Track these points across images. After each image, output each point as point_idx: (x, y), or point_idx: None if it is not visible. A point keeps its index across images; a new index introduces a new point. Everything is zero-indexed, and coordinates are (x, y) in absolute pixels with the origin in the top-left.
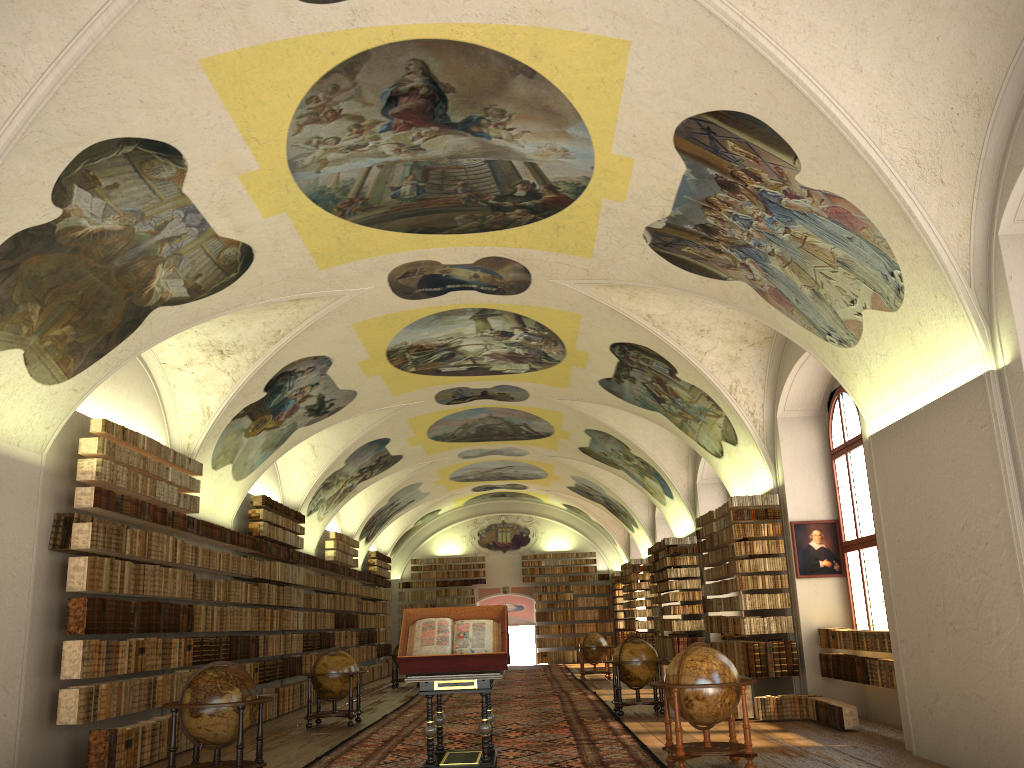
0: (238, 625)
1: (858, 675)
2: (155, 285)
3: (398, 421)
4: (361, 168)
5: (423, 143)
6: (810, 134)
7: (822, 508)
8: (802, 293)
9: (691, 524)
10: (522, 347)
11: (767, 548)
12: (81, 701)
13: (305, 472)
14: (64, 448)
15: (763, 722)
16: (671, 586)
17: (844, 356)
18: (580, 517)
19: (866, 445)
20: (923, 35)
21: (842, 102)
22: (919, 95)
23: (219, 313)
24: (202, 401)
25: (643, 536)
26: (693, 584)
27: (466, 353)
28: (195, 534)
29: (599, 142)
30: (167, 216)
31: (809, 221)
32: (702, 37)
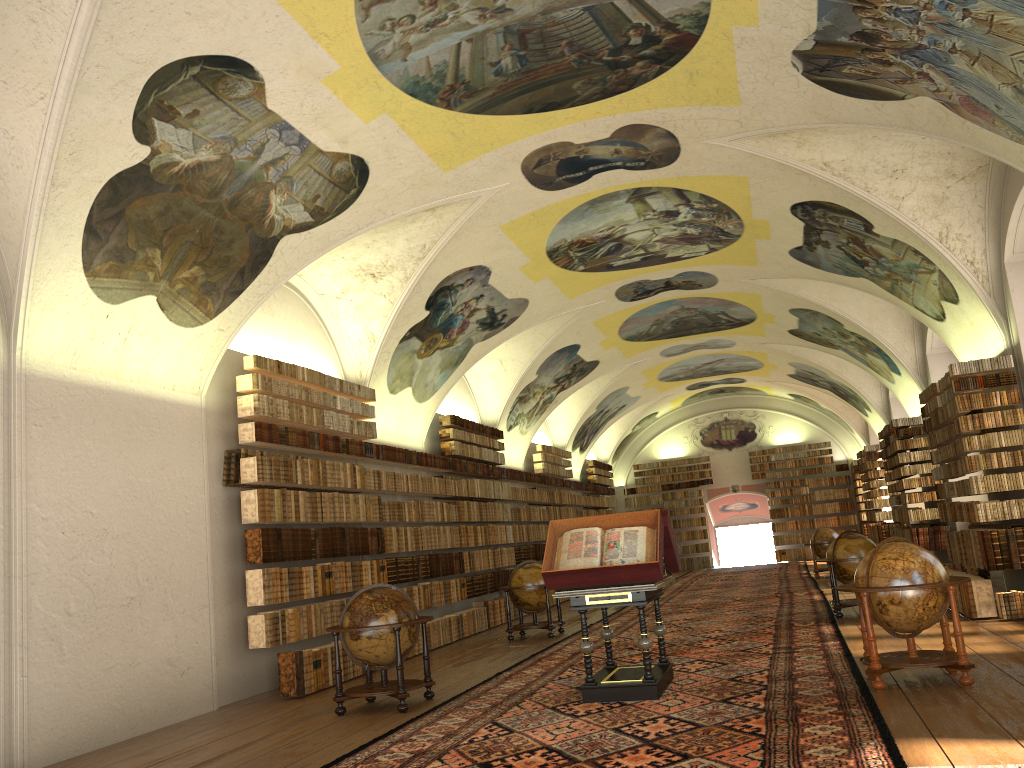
0: (436, 543)
1: None
2: (274, 213)
3: (583, 325)
4: (449, 47)
5: (507, 2)
6: None
7: None
8: (1002, 95)
9: None
10: (693, 226)
11: (1001, 420)
12: (267, 626)
13: (497, 388)
14: (226, 388)
15: (1008, 621)
16: (904, 472)
17: None
18: (810, 406)
19: None
20: None
21: None
22: None
23: (352, 234)
24: (365, 327)
25: (878, 420)
26: (930, 468)
27: (634, 242)
28: (376, 459)
29: None
30: (261, 138)
31: None
32: None
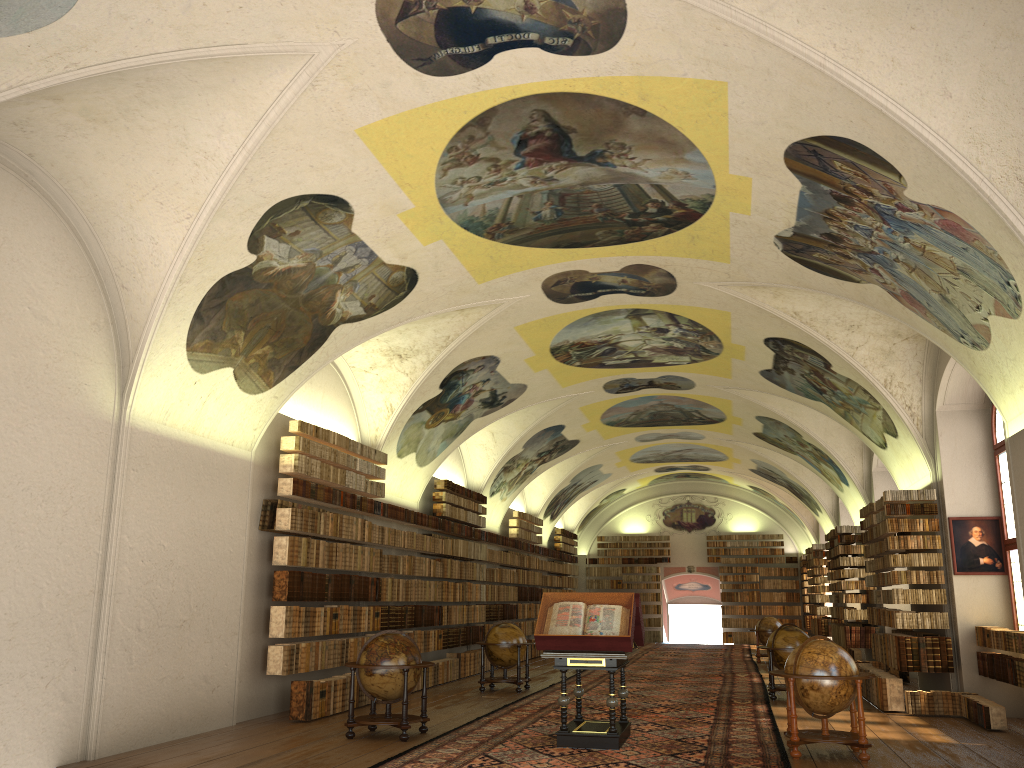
0: (422, 596)
1: (1009, 676)
2: (336, 307)
3: (570, 409)
4: (503, 199)
5: (555, 175)
6: (909, 155)
7: (984, 504)
8: (931, 297)
9: None
10: (679, 341)
11: (922, 543)
12: (285, 656)
13: (486, 457)
14: (270, 445)
15: (913, 716)
16: (843, 574)
17: (979, 358)
18: (767, 499)
19: (1007, 446)
20: (1011, 60)
21: (934, 126)
22: (1014, 115)
23: (393, 326)
24: (386, 399)
25: (827, 521)
26: (867, 573)
27: (626, 348)
28: (381, 516)
29: (716, 165)
30: (341, 252)
31: (924, 232)
32: (791, 76)
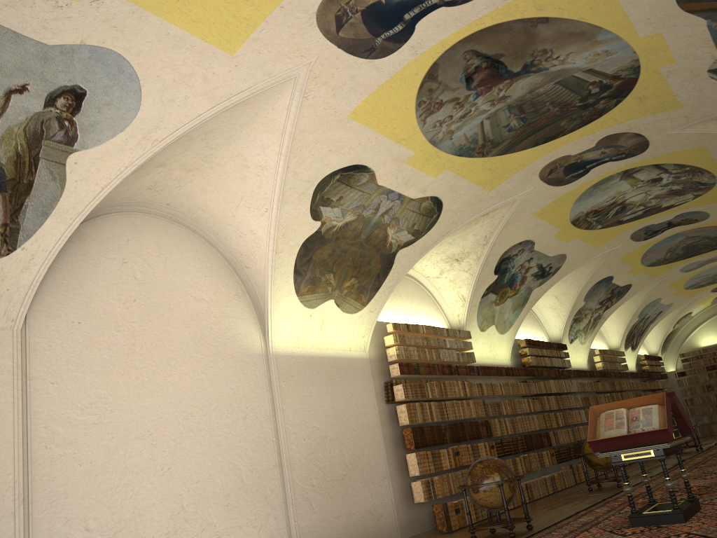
0: (528, 427)
1: None
2: (391, 239)
3: (611, 263)
4: (476, 125)
5: (505, 93)
6: None
7: None
8: None
9: None
10: (676, 184)
11: None
12: (423, 488)
13: (557, 315)
14: (379, 344)
15: None
16: None
17: None
18: None
19: None
20: None
21: None
22: None
23: (438, 240)
24: (457, 292)
25: None
26: None
27: (634, 203)
28: (477, 375)
29: (626, 35)
30: (377, 201)
31: None
32: None
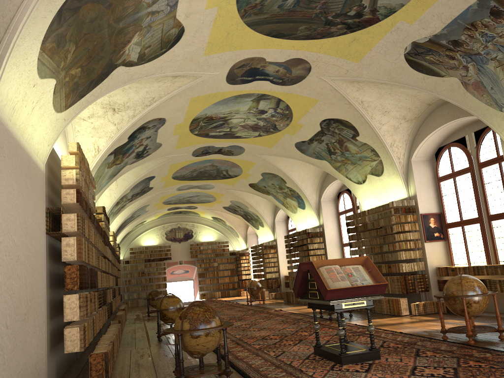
0: (103, 284)
1: None
2: (127, 48)
3: (166, 166)
4: None
5: None
6: None
7: (434, 207)
8: (499, 83)
9: (316, 222)
10: (265, 121)
11: (410, 227)
12: (81, 335)
13: (109, 195)
14: (45, 163)
15: (418, 316)
16: (310, 253)
17: None
18: (219, 223)
19: None
20: None
21: None
22: None
23: (141, 78)
24: (95, 142)
25: (266, 231)
26: (321, 252)
27: (230, 124)
28: (94, 227)
29: None
30: None
31: None
32: None
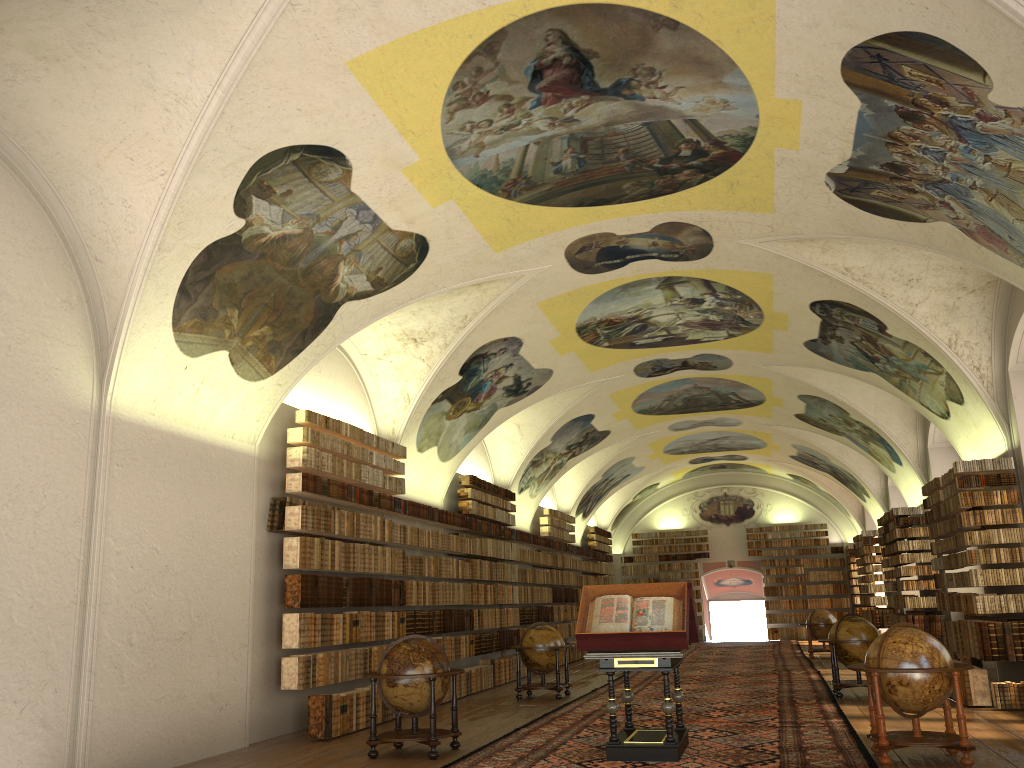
0: (451, 599)
1: None
2: (340, 282)
3: (600, 397)
4: (518, 147)
5: (576, 114)
6: (998, 44)
7: None
8: (1015, 228)
9: None
10: (716, 313)
11: (1001, 518)
12: (300, 669)
13: (513, 451)
14: (276, 438)
15: (1002, 711)
16: (902, 560)
17: None
18: (808, 487)
19: None
20: None
21: None
22: None
23: (404, 303)
24: (402, 388)
25: (876, 506)
26: (928, 557)
27: (658, 324)
28: (402, 514)
29: (760, 88)
30: (341, 216)
31: (1011, 145)
32: None
